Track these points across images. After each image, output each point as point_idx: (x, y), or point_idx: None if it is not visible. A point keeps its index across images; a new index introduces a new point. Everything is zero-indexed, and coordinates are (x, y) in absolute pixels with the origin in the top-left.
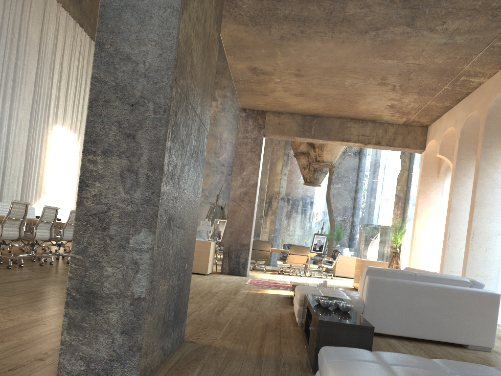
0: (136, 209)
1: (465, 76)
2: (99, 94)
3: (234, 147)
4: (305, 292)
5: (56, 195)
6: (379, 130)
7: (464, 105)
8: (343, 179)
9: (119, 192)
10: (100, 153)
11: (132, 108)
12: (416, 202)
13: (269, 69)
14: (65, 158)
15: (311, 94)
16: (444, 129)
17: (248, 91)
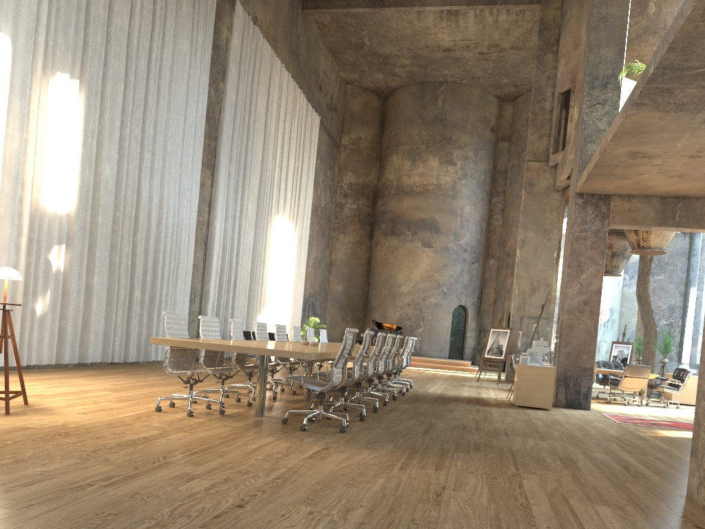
0: None
1: None
2: None
3: (478, 225)
4: None
5: (276, 304)
6: None
7: None
8: (667, 268)
9: None
10: None
11: None
12: None
13: (657, 152)
14: (284, 256)
15: (696, 174)
16: None
17: (603, 175)
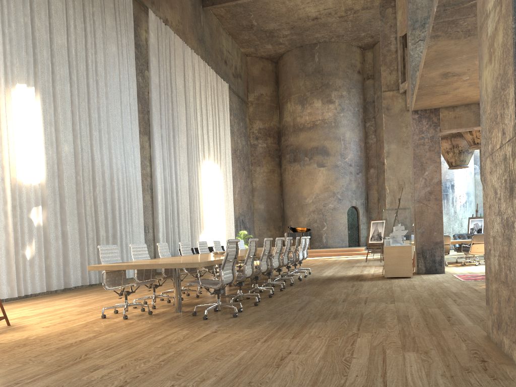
0: None
1: None
2: None
3: (358, 144)
4: None
5: (212, 225)
6: None
7: None
8: None
9: None
10: None
11: None
12: None
13: (462, 70)
14: (214, 189)
15: None
16: None
17: (428, 94)
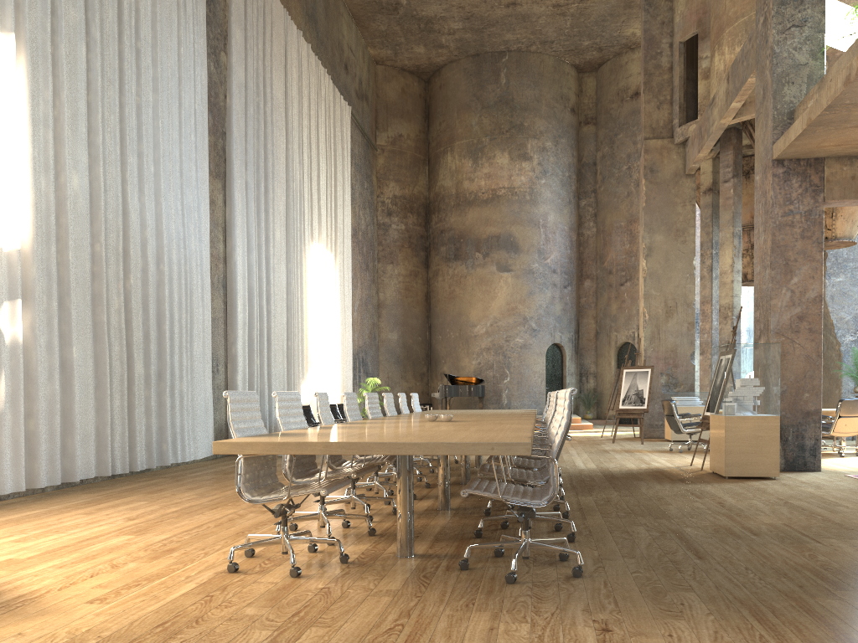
0: None
1: None
2: None
3: (567, 236)
4: None
5: (321, 364)
6: None
7: None
8: (847, 266)
9: None
10: None
11: None
12: None
13: None
14: (325, 299)
15: None
16: None
17: (831, 124)
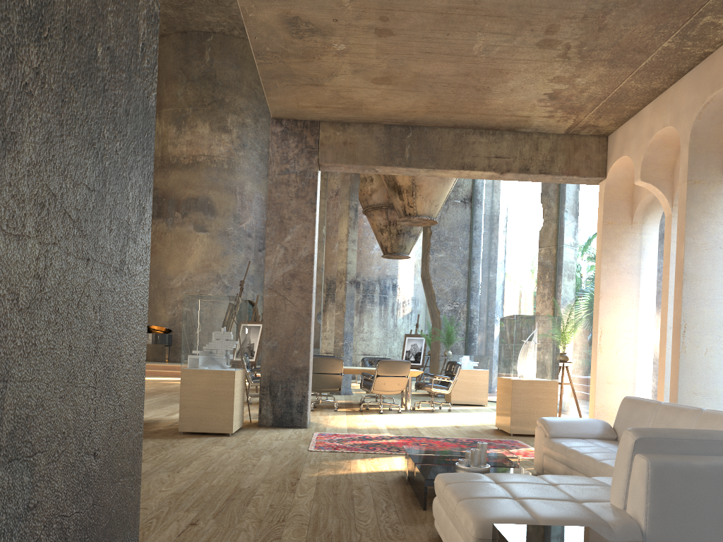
0: None
1: (712, 13)
2: None
3: (264, 205)
4: (484, 512)
5: None
6: (525, 147)
7: (693, 81)
8: (448, 244)
9: None
10: None
11: None
12: (596, 271)
13: (325, 20)
14: None
15: (406, 77)
16: (648, 134)
17: (284, 78)
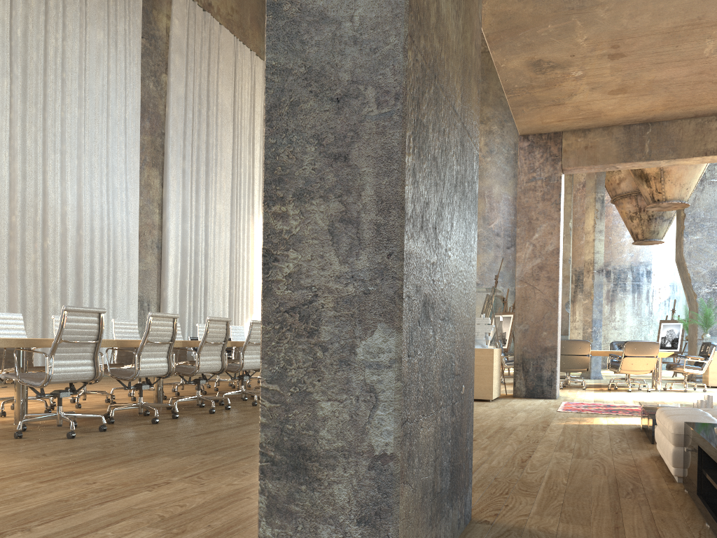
0: (363, 290)
1: None
2: (280, 94)
3: (511, 205)
4: (682, 420)
5: None
6: None
7: None
8: (704, 225)
9: (330, 262)
10: (291, 199)
11: (338, 107)
12: None
13: (563, 57)
14: None
15: (640, 84)
16: None
17: (529, 104)
